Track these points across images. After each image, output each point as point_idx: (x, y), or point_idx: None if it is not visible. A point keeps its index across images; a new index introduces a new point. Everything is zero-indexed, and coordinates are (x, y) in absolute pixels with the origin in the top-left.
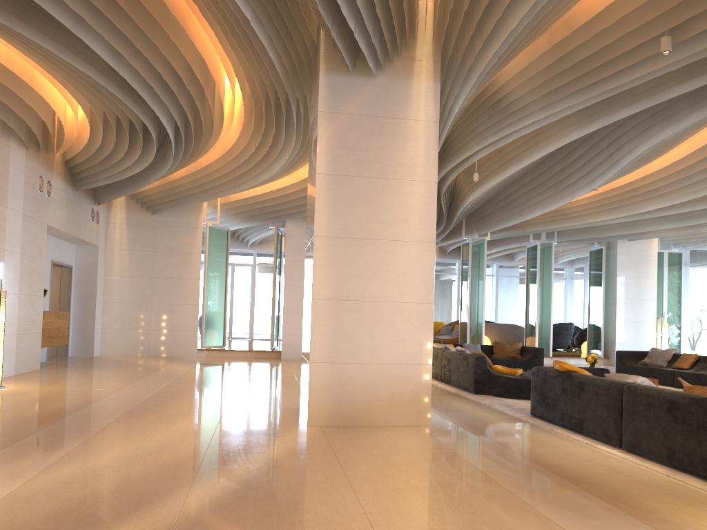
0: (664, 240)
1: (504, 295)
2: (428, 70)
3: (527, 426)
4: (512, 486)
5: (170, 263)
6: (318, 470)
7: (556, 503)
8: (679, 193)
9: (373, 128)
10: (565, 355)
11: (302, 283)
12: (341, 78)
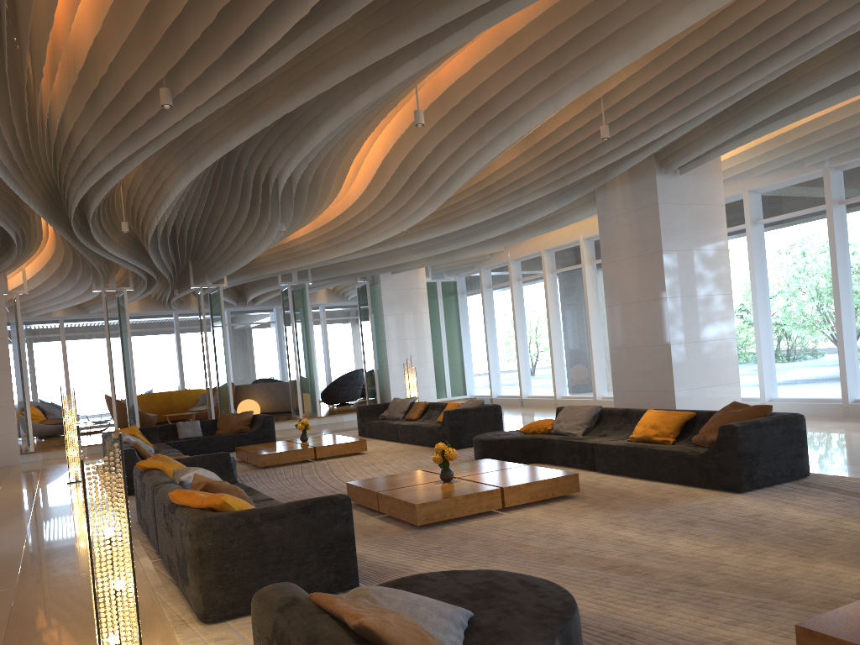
0: (436, 268)
1: None
2: None
3: None
4: None
5: None
6: None
7: None
8: (387, 227)
9: None
10: (342, 411)
11: None
12: None
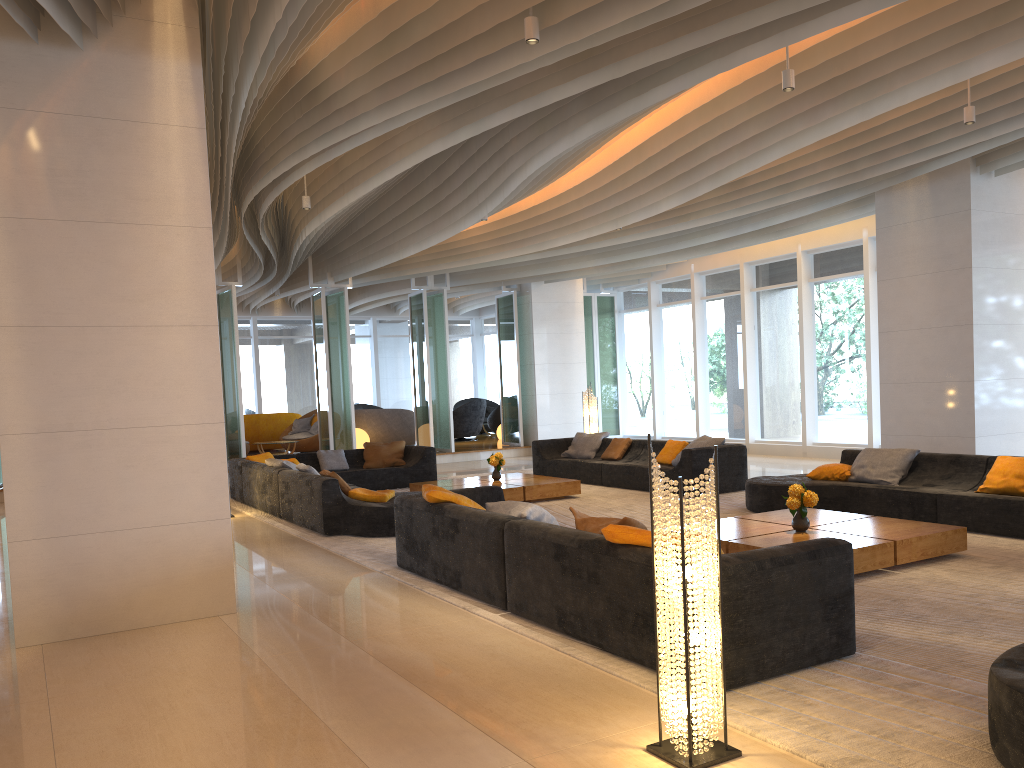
0: (591, 280)
1: (388, 363)
2: (178, 40)
3: (387, 588)
4: (333, 714)
5: None
6: (5, 748)
7: (389, 735)
8: (596, 223)
9: (86, 137)
10: (474, 447)
11: None
12: (14, 46)
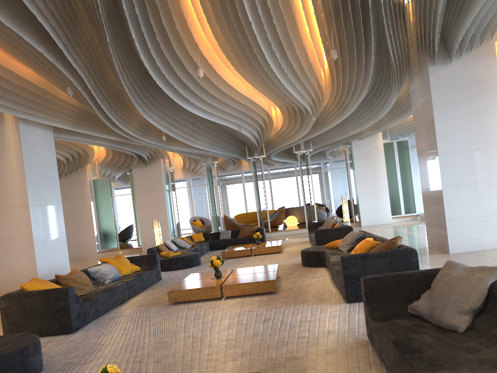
0: (393, 133)
1: (331, 182)
2: (11, 116)
3: None
4: None
5: (74, 205)
6: None
7: None
8: (306, 119)
9: None
10: None
11: (147, 204)
12: None
